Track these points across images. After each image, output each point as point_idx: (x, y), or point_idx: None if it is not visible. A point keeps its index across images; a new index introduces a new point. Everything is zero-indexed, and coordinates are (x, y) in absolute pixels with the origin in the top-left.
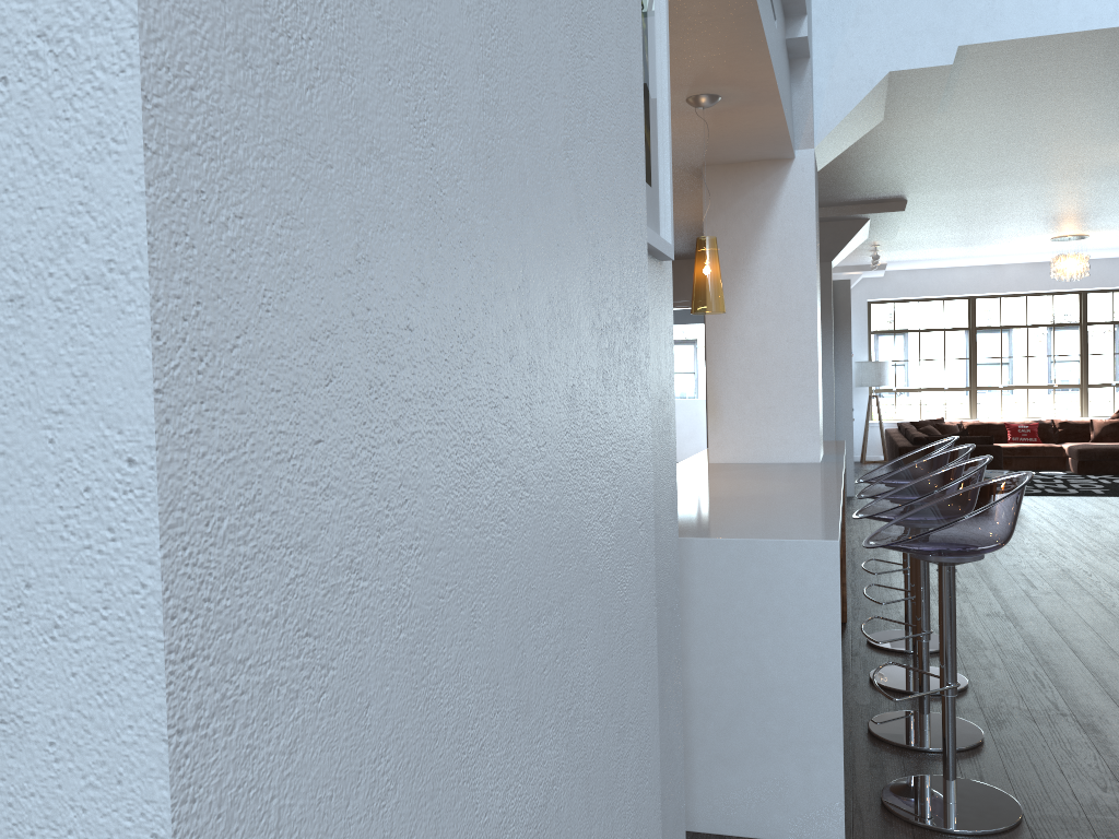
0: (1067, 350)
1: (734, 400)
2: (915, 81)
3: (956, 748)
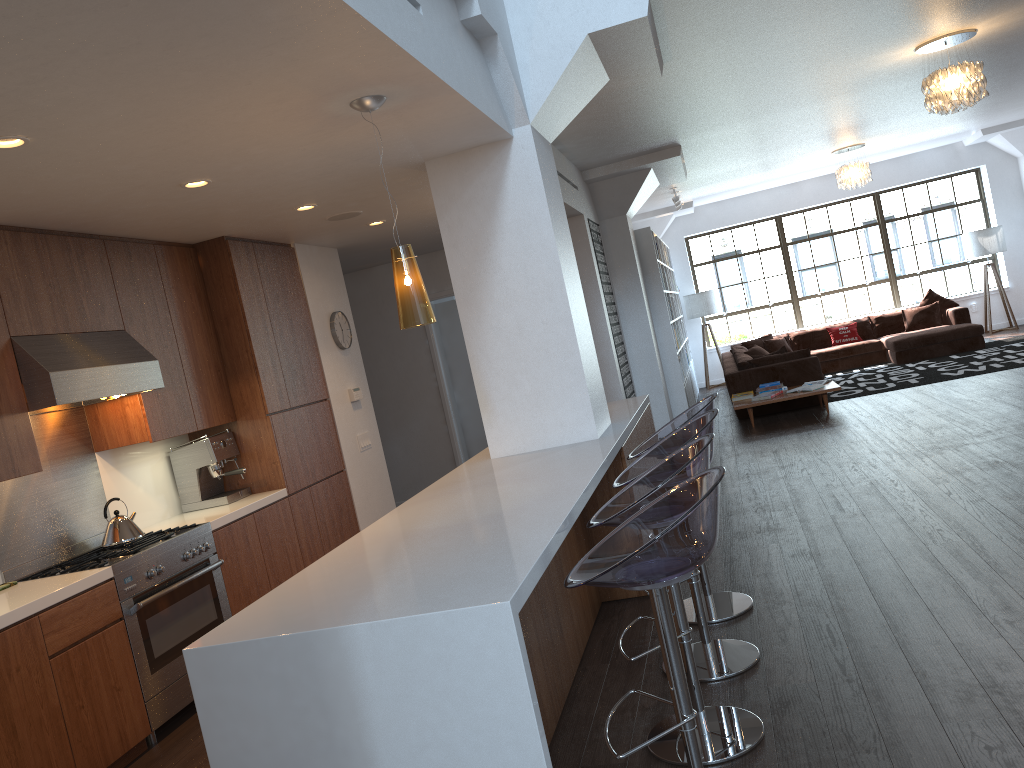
0: (871, 249)
1: (503, 391)
2: (619, 38)
3: (732, 756)
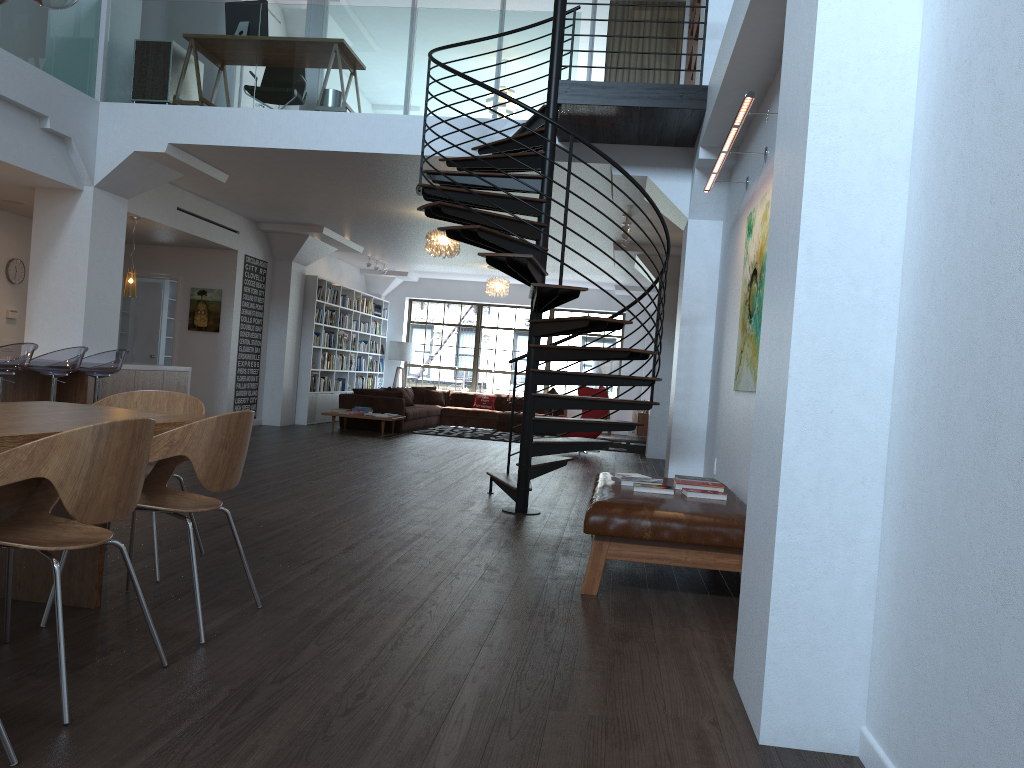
0: None
1: (40, 322)
2: (161, 157)
3: None
